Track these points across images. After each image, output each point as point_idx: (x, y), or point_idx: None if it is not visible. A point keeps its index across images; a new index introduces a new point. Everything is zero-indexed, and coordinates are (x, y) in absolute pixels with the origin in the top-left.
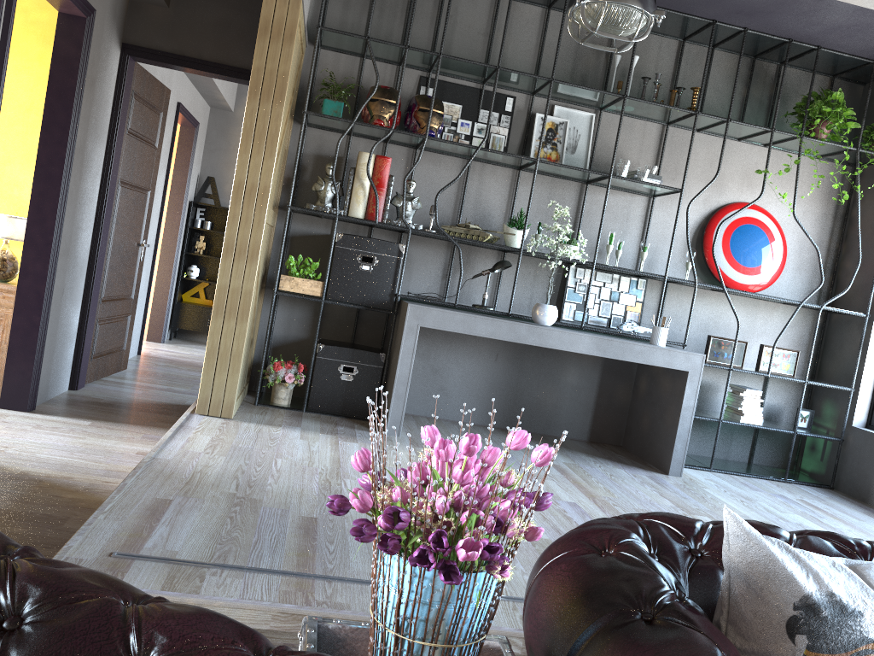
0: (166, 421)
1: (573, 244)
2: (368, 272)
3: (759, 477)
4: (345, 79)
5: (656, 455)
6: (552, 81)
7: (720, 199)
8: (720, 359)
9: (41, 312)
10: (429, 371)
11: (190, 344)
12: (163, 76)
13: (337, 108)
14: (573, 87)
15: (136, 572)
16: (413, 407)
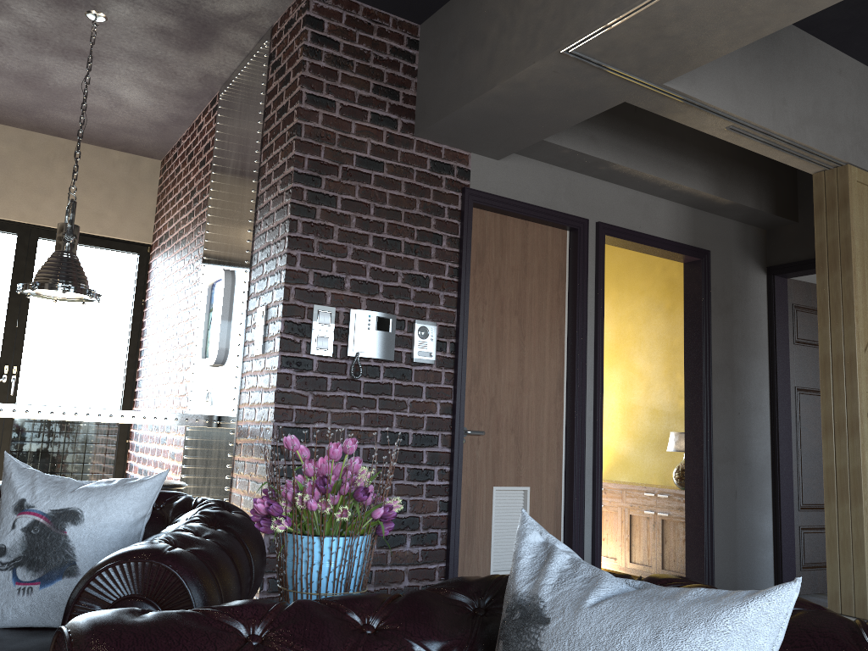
0: None
1: None
2: None
3: None
4: None
5: None
6: None
7: None
8: None
9: (703, 511)
10: None
11: None
12: None
13: None
14: None
15: None
16: None
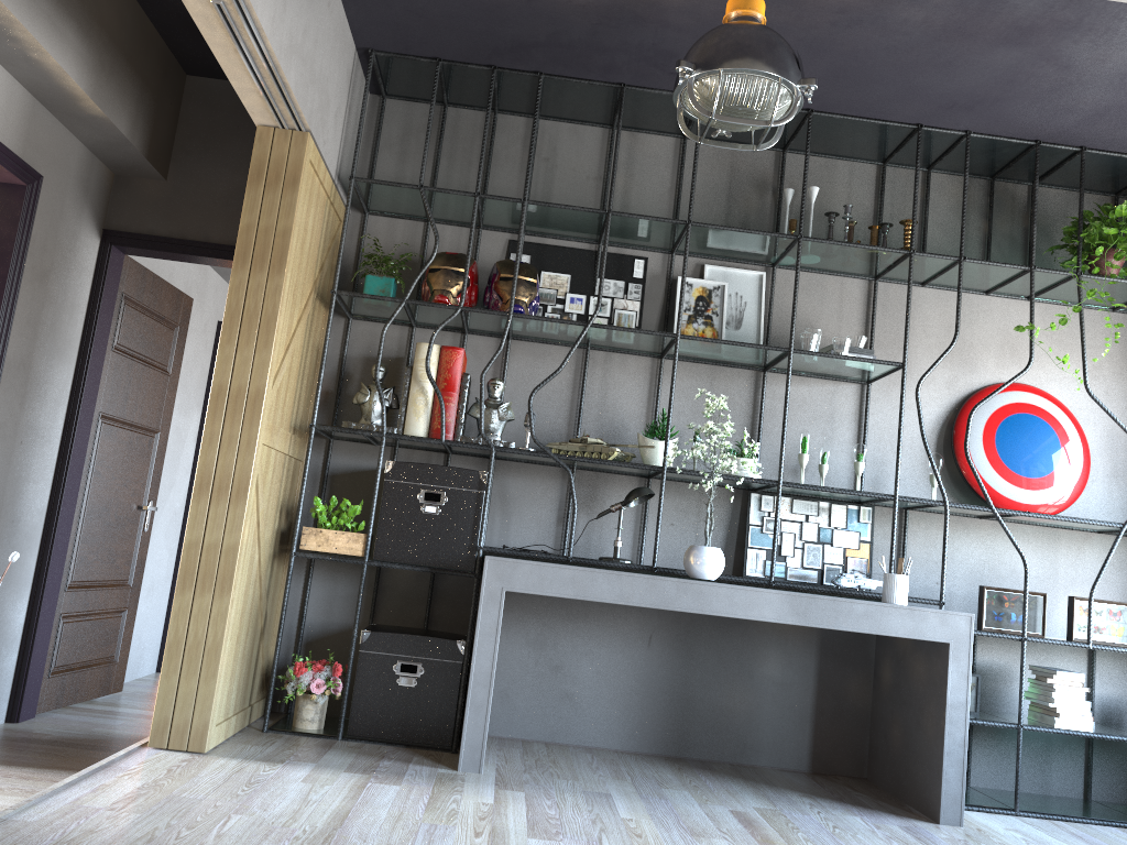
0: None
1: (746, 457)
2: (434, 515)
3: (1103, 822)
4: (403, 252)
5: (918, 790)
6: (689, 224)
7: (972, 380)
8: (1005, 623)
9: None
10: (546, 669)
11: None
12: (188, 283)
13: (385, 286)
14: (722, 232)
15: None
16: (524, 728)
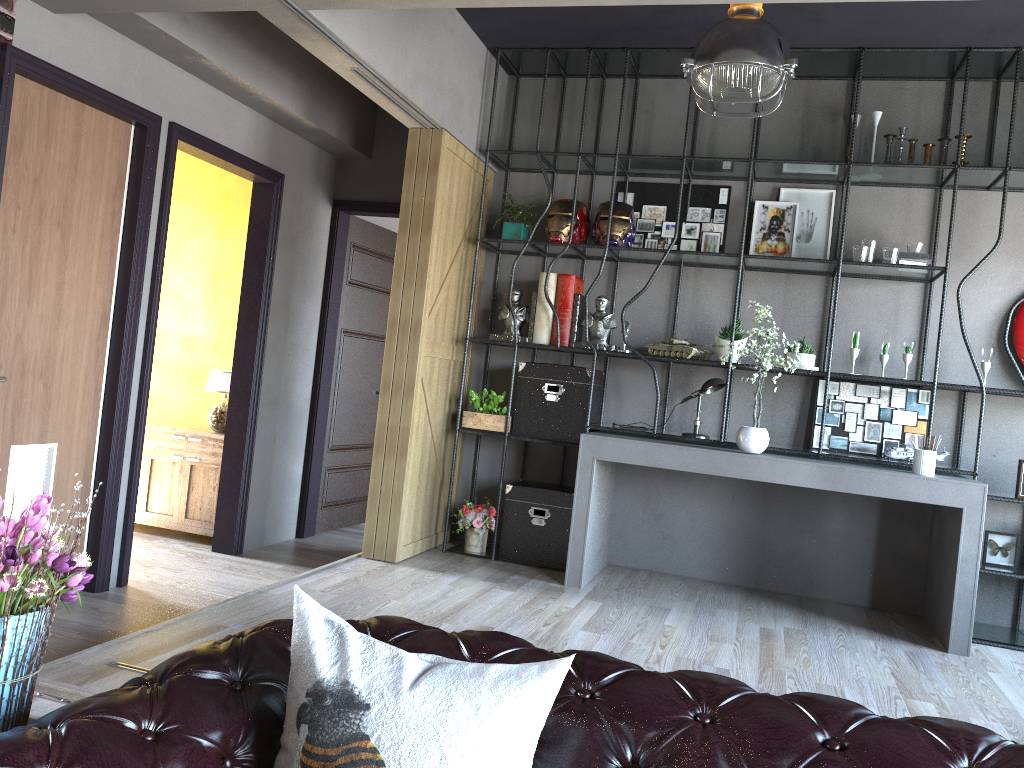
0: None
1: (805, 352)
2: (554, 402)
3: None
4: (537, 199)
5: (941, 626)
6: (751, 161)
7: None
8: None
9: (243, 458)
10: (651, 516)
11: None
12: None
13: (517, 230)
14: (783, 164)
15: (111, 678)
16: (635, 559)
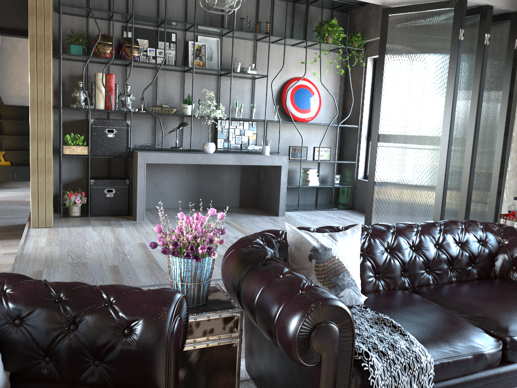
0: (11, 235)
1: (217, 109)
2: (112, 137)
3: (320, 209)
4: (79, 31)
5: (272, 208)
6: (195, 25)
7: (287, 76)
8: (296, 156)
9: None
10: (153, 185)
11: (1, 189)
12: None
13: (79, 49)
14: (206, 27)
15: None
16: (147, 205)
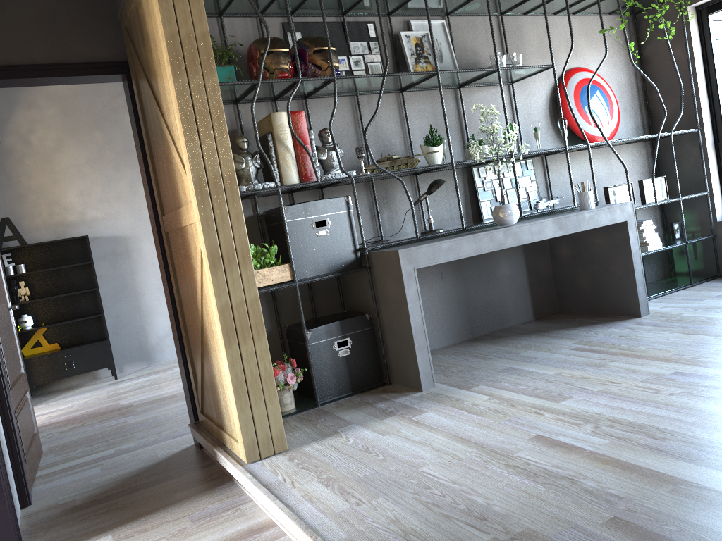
0: (180, 488)
1: (482, 144)
2: (326, 236)
3: (676, 290)
4: None
5: (615, 305)
6: None
7: (557, 70)
8: None
9: None
10: None
11: (56, 396)
12: None
13: (229, 74)
14: None
15: None
16: None
